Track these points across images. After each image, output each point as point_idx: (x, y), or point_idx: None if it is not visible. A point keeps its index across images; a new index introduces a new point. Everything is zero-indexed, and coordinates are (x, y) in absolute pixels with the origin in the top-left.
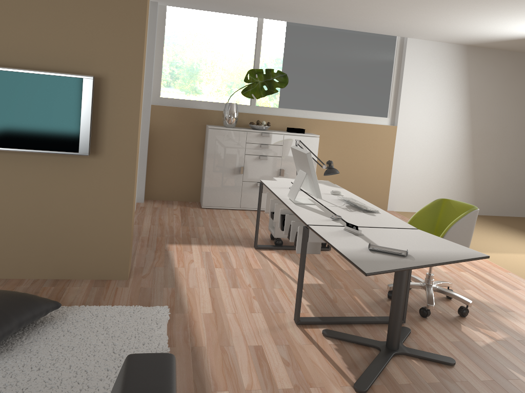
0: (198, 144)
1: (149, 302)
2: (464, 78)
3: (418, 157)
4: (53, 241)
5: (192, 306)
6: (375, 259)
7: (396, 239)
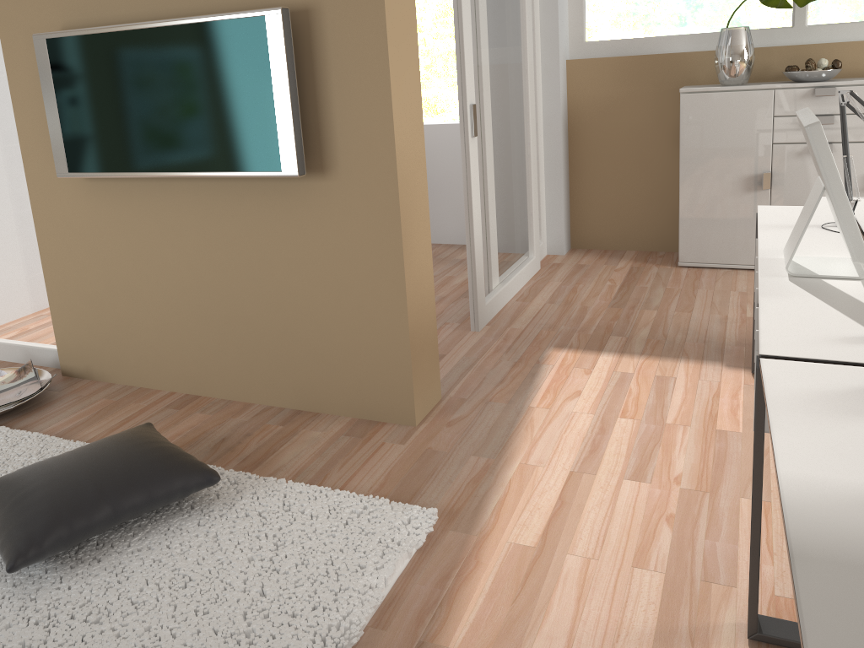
0: (670, 130)
1: (419, 489)
2: None
3: None
4: (283, 340)
5: (498, 518)
6: None
7: None
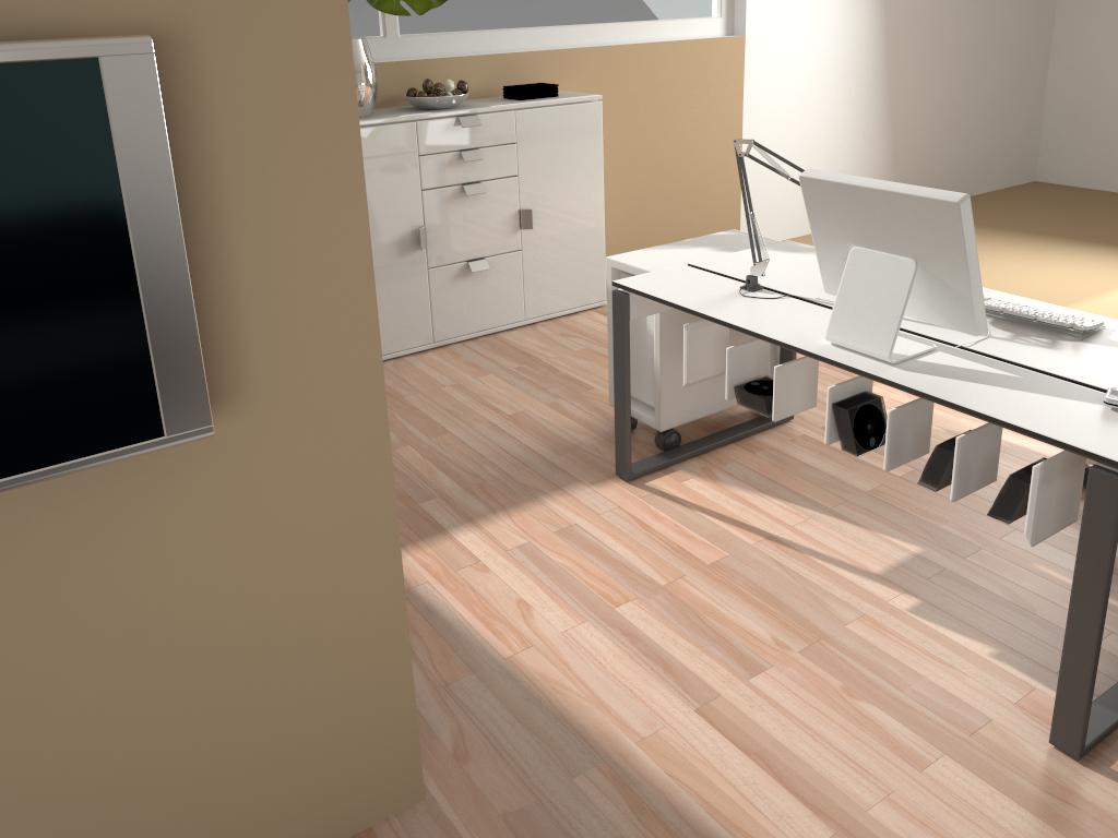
0: None
1: None
2: None
3: (790, 107)
4: (111, 815)
5: (748, 834)
6: None
7: None
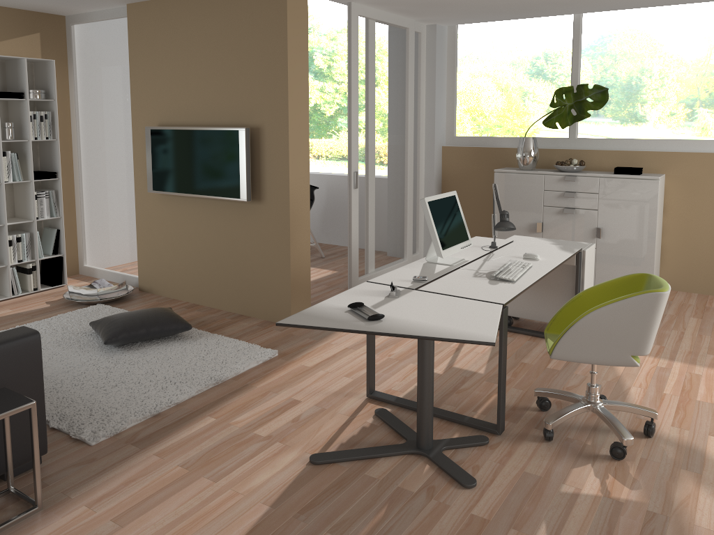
0: None
1: (277, 346)
2: None
3: None
4: (237, 279)
5: (302, 357)
6: (325, 316)
7: (424, 307)
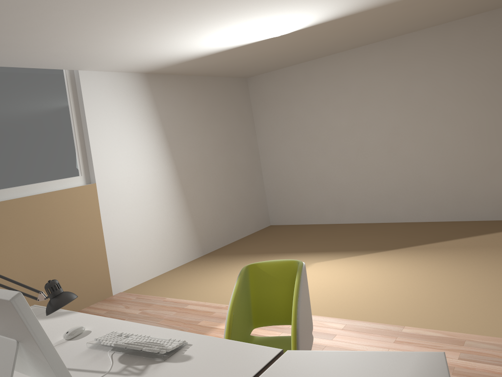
0: None
1: None
2: (153, 109)
3: (130, 214)
4: None
5: None
6: None
7: None
